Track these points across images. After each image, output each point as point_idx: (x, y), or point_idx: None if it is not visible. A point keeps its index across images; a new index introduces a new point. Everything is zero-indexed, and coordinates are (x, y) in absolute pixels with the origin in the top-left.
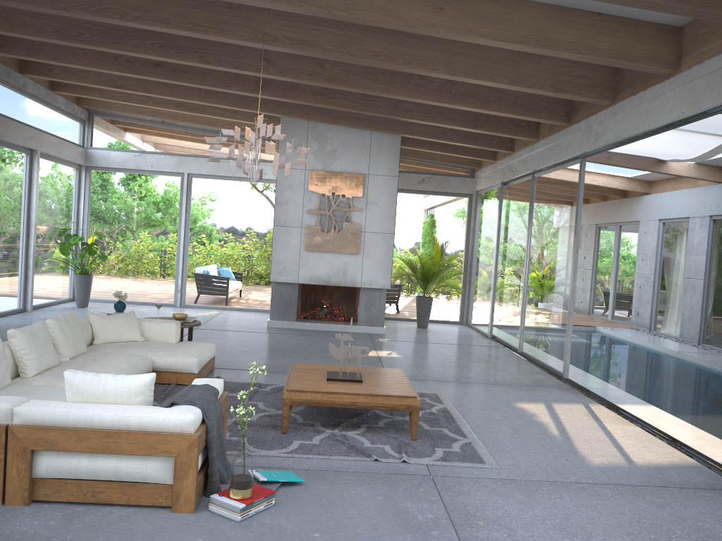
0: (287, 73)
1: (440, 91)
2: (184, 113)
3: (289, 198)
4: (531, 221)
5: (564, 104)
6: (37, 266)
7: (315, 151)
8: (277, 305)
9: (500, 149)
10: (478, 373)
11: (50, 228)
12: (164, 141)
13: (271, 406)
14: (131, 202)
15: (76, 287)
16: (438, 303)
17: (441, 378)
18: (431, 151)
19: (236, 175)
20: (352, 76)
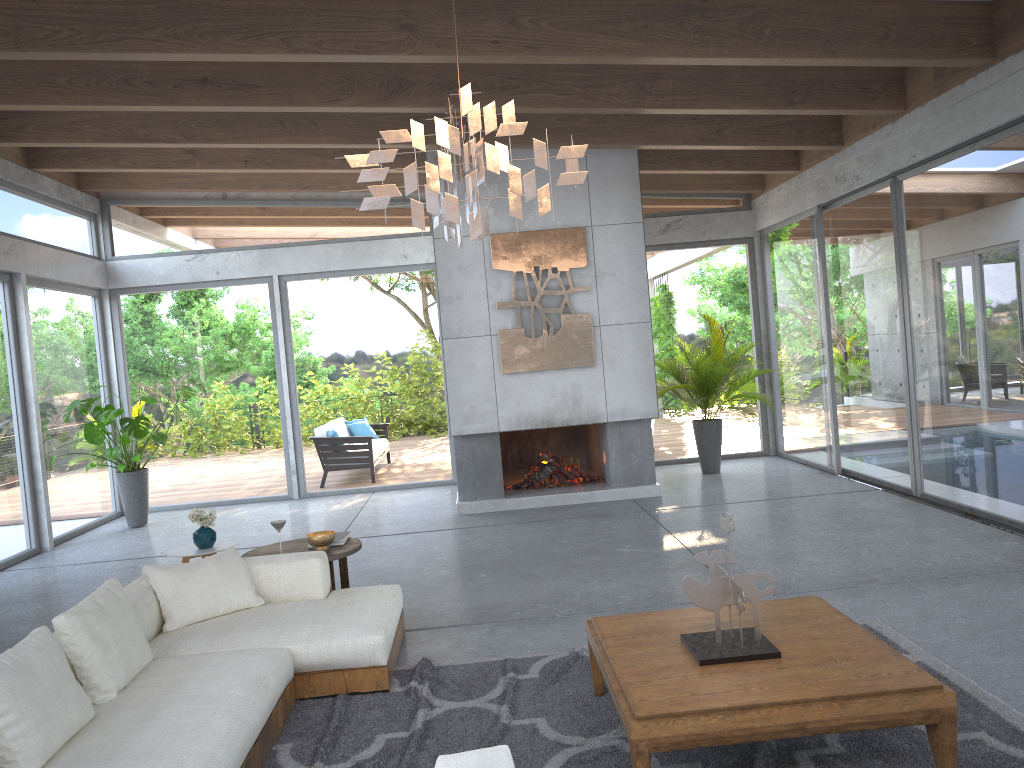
0: (450, 47)
1: (742, 35)
2: (259, 172)
3: (462, 288)
4: (904, 260)
5: (978, 24)
6: (50, 471)
7: (494, 200)
8: (468, 474)
9: (819, 145)
10: (894, 556)
11: (64, 402)
12: (231, 228)
13: (566, 725)
14: (192, 338)
15: (123, 495)
16: (724, 426)
17: (838, 581)
18: (688, 171)
19: (358, 267)
20: (574, 33)
